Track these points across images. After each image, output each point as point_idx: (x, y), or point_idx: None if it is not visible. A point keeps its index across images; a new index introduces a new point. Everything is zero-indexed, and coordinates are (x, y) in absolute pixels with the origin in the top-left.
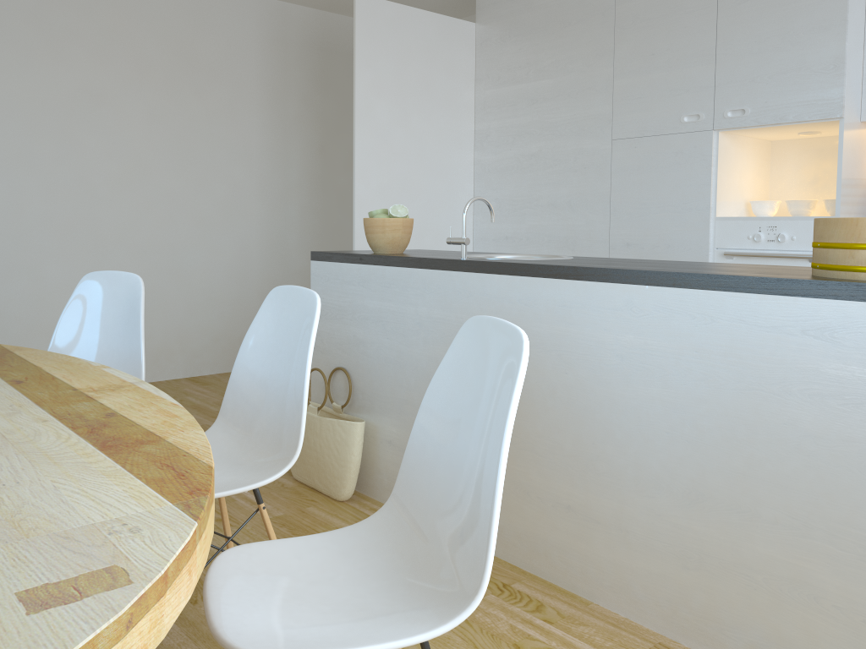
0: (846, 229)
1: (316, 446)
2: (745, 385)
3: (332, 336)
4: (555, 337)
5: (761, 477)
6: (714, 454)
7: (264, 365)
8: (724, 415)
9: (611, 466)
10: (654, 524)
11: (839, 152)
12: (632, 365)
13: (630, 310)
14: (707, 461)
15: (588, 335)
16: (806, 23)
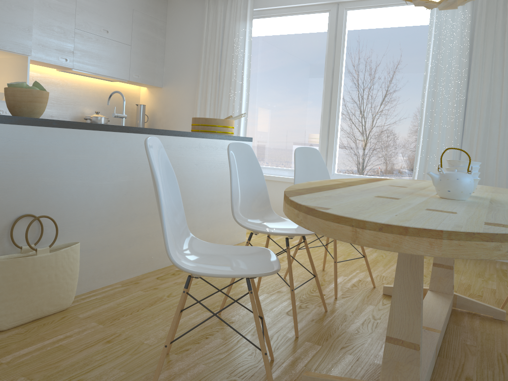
0: (226, 122)
1: (52, 277)
2: (222, 166)
3: (13, 191)
4: (177, 161)
5: (223, 191)
6: (215, 189)
7: (238, 182)
8: (218, 176)
9: (192, 205)
10: (202, 219)
11: (28, 72)
12: (199, 166)
13: (199, 147)
14: (214, 192)
15: (187, 158)
16: (16, 1)
